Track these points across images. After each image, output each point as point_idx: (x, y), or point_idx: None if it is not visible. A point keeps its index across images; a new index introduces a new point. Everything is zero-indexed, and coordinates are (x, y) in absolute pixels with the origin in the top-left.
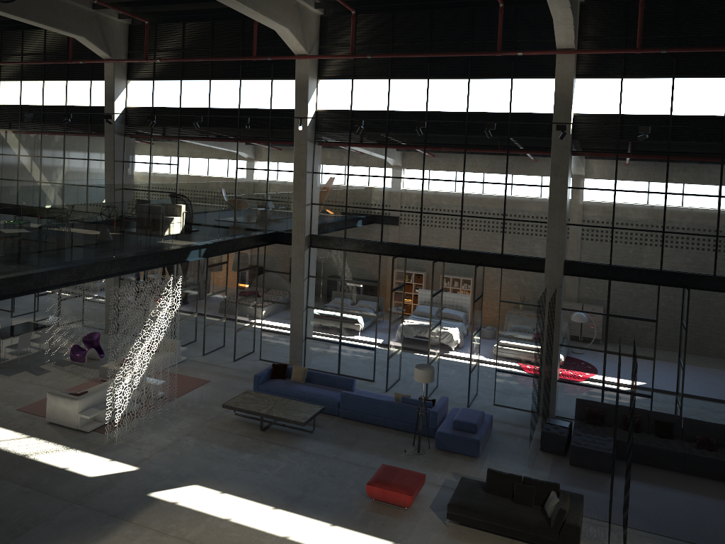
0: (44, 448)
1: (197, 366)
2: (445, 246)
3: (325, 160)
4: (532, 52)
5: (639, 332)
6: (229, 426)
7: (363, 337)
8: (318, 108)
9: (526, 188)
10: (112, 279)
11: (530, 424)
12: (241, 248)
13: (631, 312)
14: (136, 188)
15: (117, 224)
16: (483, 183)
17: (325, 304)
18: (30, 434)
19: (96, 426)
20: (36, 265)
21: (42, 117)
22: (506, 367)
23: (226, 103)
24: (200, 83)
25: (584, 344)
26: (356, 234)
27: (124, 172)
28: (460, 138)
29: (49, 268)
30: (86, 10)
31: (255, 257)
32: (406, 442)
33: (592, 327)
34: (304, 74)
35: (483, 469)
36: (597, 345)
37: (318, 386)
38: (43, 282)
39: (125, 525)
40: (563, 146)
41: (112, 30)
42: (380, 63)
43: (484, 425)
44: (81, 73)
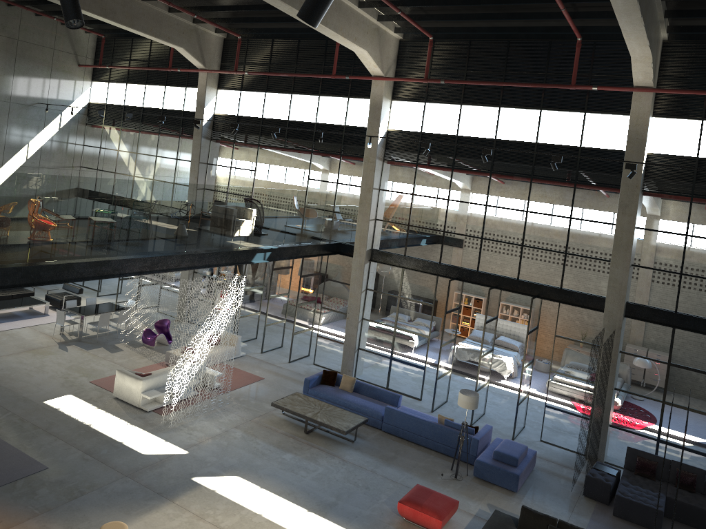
0: (108, 420)
1: (254, 363)
2: (503, 274)
3: (392, 178)
4: (608, 87)
5: (702, 386)
6: (276, 425)
7: (414, 355)
8: (389, 128)
9: (591, 224)
10: (187, 271)
11: (574, 466)
12: (304, 255)
13: (695, 364)
14: (219, 188)
15: (193, 222)
16: (547, 214)
17: (380, 318)
18: (97, 406)
19: (155, 406)
20: (115, 252)
21: (141, 118)
22: (556, 404)
23: (304, 117)
24: (282, 97)
25: (641, 391)
26: (416, 252)
27: (207, 173)
28: (527, 168)
29: (127, 257)
30: (187, 23)
31: (318, 265)
32: (445, 465)
33: (651, 375)
34: (378, 95)
35: (519, 506)
36: (655, 394)
37: (364, 397)
38: (120, 268)
39: (168, 505)
40: (633, 185)
41: (208, 42)
42: (453, 88)
43: (526, 460)
44: (178, 80)
